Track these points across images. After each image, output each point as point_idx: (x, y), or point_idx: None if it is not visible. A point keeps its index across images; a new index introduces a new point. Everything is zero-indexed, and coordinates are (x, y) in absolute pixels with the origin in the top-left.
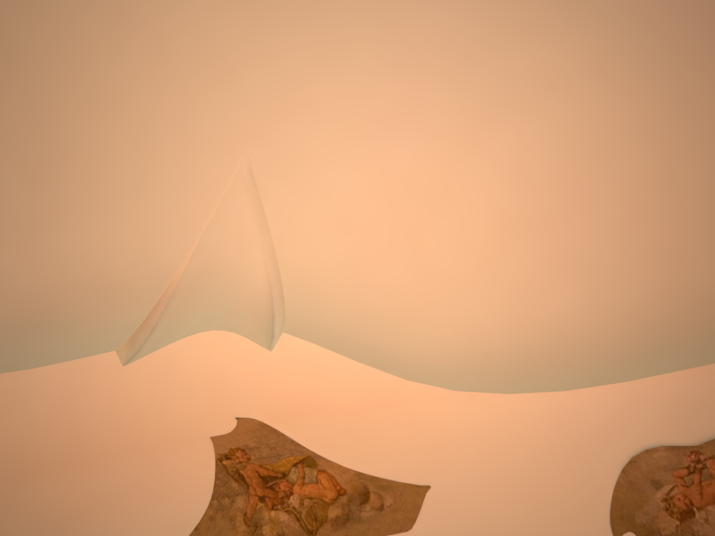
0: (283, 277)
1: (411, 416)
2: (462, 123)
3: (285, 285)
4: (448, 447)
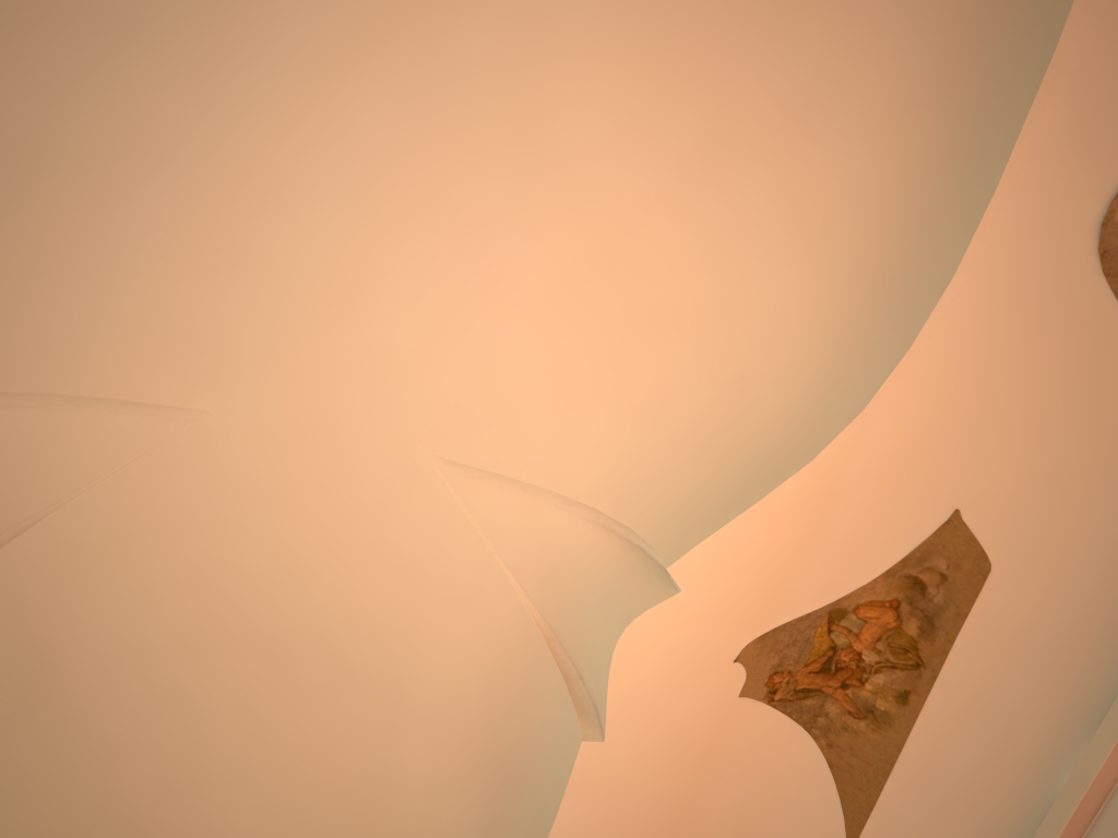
0: (601, 507)
1: (859, 477)
2: (526, 167)
3: (612, 512)
4: (925, 457)
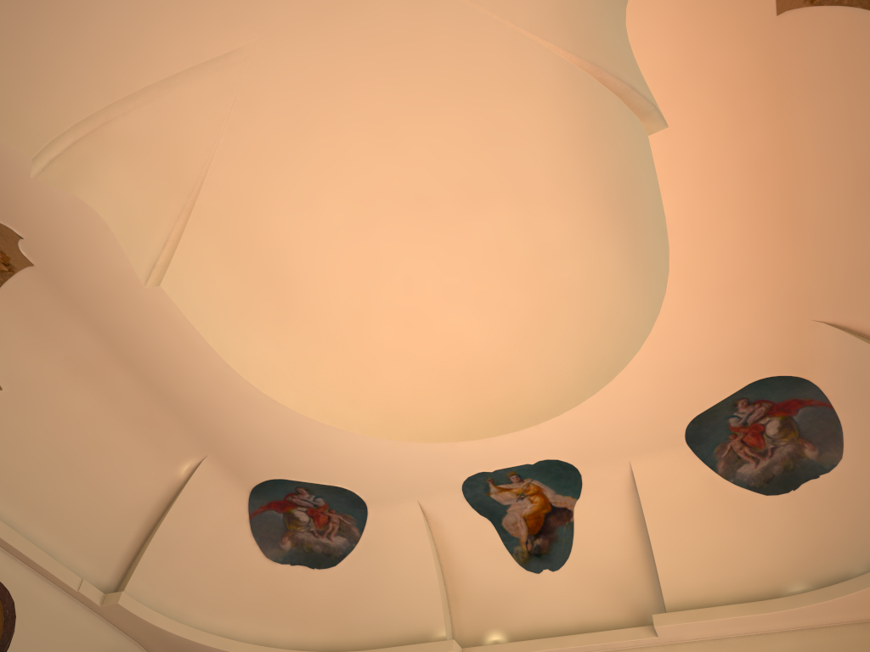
0: None
1: None
2: None
3: None
4: None
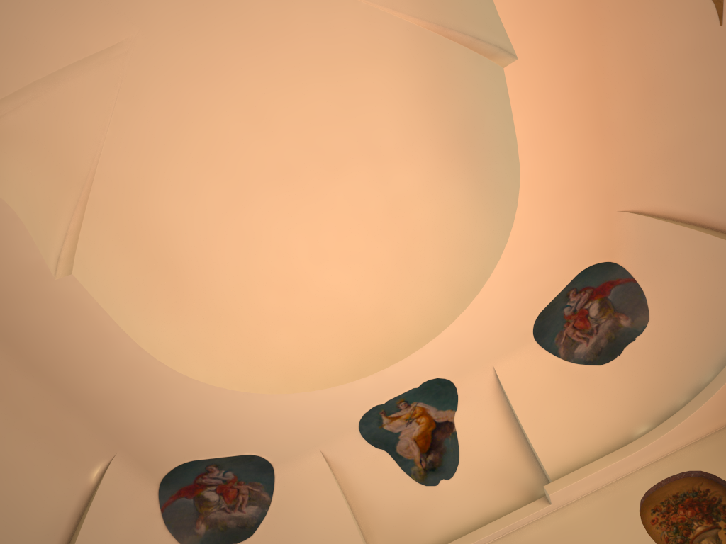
0: None
1: None
2: None
3: None
4: None
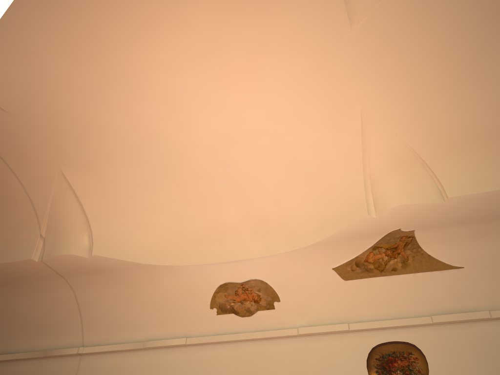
0: None
1: None
2: (217, 47)
3: None
4: None
